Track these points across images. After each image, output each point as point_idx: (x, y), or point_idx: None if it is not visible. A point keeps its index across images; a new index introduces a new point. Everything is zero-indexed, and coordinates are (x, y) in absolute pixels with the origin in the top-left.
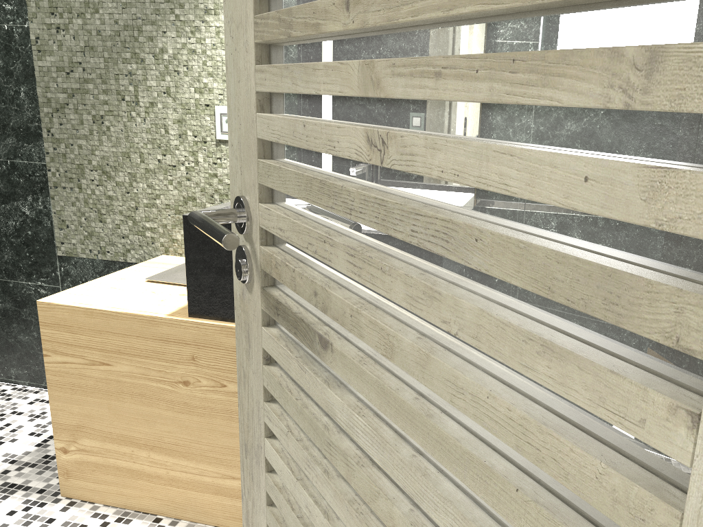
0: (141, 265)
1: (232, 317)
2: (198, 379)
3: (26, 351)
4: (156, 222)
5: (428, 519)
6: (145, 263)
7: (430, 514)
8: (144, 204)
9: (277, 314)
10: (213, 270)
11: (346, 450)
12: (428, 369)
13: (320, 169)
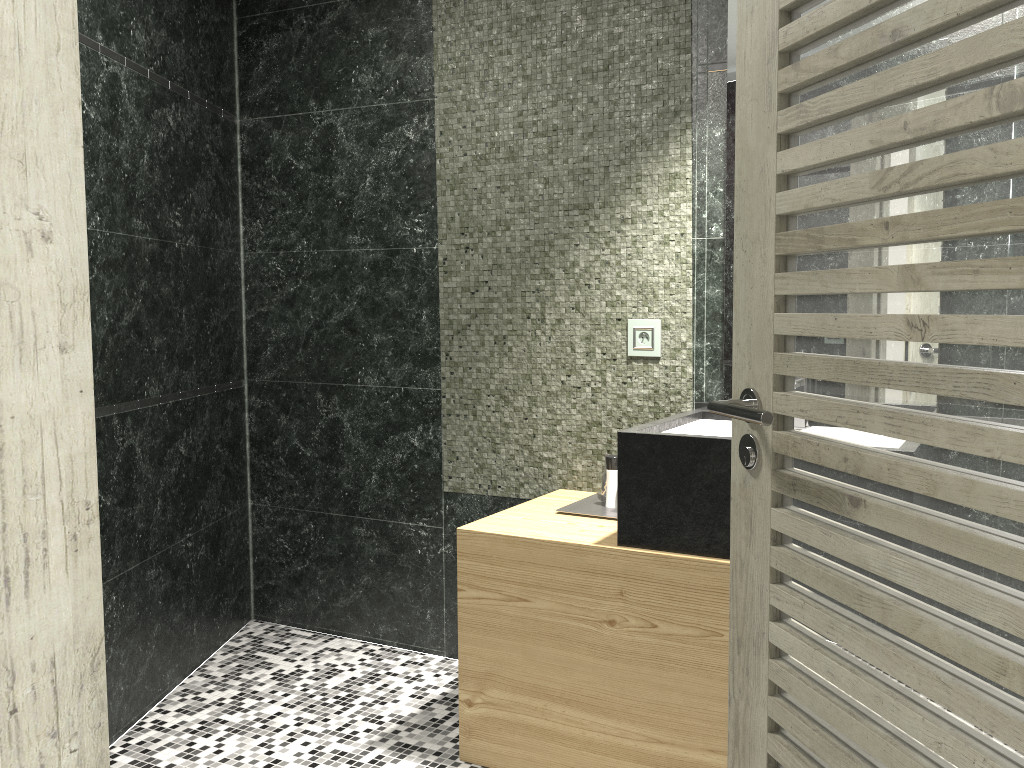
0: (542, 499)
1: (666, 545)
2: (625, 617)
3: (398, 604)
4: (554, 451)
5: (971, 633)
6: (546, 496)
7: (978, 616)
8: (543, 431)
9: (793, 490)
10: (647, 492)
11: (880, 596)
12: (973, 492)
13: (847, 354)
